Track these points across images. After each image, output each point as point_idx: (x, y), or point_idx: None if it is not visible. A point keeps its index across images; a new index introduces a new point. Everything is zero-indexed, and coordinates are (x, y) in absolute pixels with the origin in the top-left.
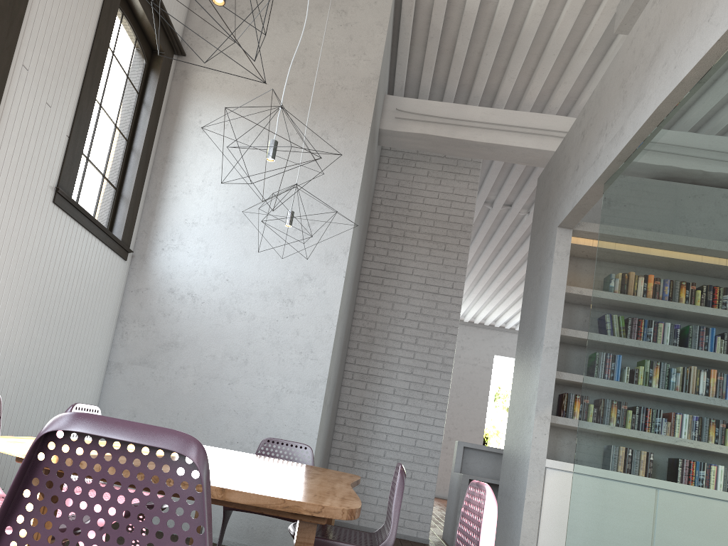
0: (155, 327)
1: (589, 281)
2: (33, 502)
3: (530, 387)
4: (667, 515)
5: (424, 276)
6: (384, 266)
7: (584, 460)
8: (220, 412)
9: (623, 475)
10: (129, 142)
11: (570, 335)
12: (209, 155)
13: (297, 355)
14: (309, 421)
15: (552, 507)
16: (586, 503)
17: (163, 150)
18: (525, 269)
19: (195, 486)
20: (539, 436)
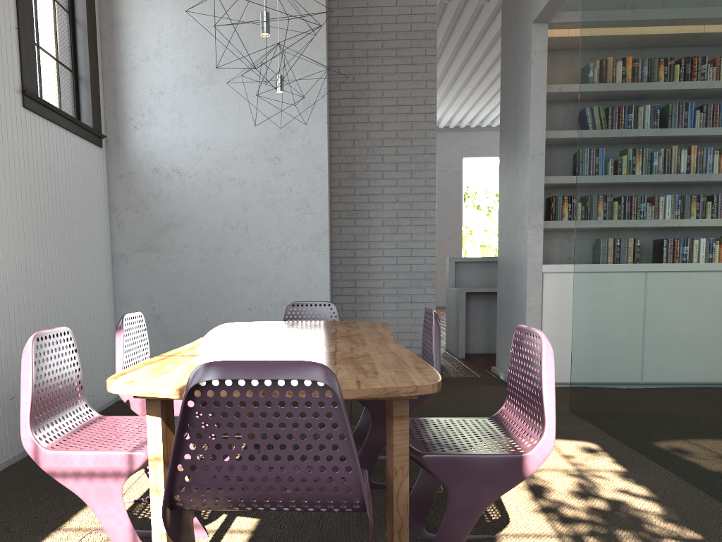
0: (149, 211)
1: (566, 75)
2: (195, 442)
3: (519, 198)
4: (672, 307)
5: (395, 97)
6: (353, 94)
7: (584, 264)
8: (232, 282)
9: (626, 275)
10: (71, 14)
11: (553, 137)
12: (157, 11)
13: (295, 213)
14: (319, 274)
15: (552, 308)
16: (589, 304)
17: (107, 14)
18: (487, 63)
19: (330, 403)
20: (534, 244)
